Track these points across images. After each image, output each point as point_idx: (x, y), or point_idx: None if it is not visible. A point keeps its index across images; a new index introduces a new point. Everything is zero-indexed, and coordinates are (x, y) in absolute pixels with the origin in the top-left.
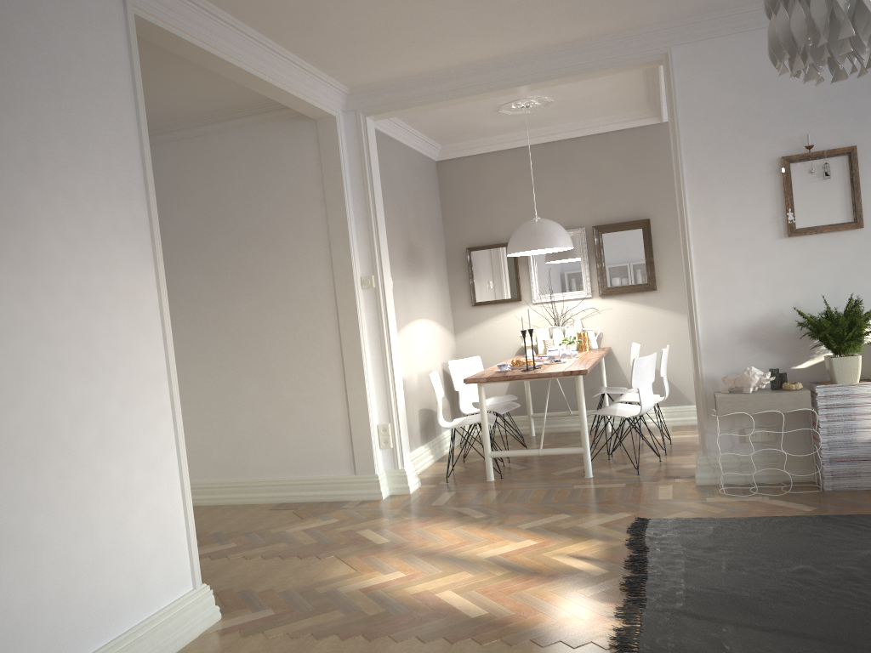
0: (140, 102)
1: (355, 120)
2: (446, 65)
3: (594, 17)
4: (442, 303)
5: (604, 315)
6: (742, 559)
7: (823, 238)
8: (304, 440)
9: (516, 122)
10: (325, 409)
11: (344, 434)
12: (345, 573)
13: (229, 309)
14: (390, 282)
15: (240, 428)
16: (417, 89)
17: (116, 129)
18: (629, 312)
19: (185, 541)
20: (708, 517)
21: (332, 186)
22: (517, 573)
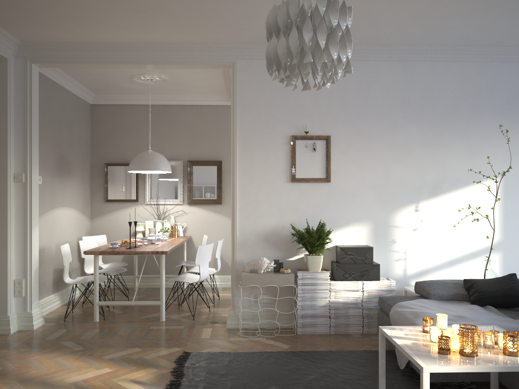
0: None
1: (23, 64)
2: (93, 40)
3: (190, 30)
4: (83, 198)
5: (189, 216)
6: (240, 382)
7: (310, 185)
8: None
9: (145, 88)
10: None
11: None
12: None
13: None
14: (38, 180)
15: None
16: (71, 52)
17: None
18: (205, 215)
19: None
20: (228, 351)
21: None
22: None
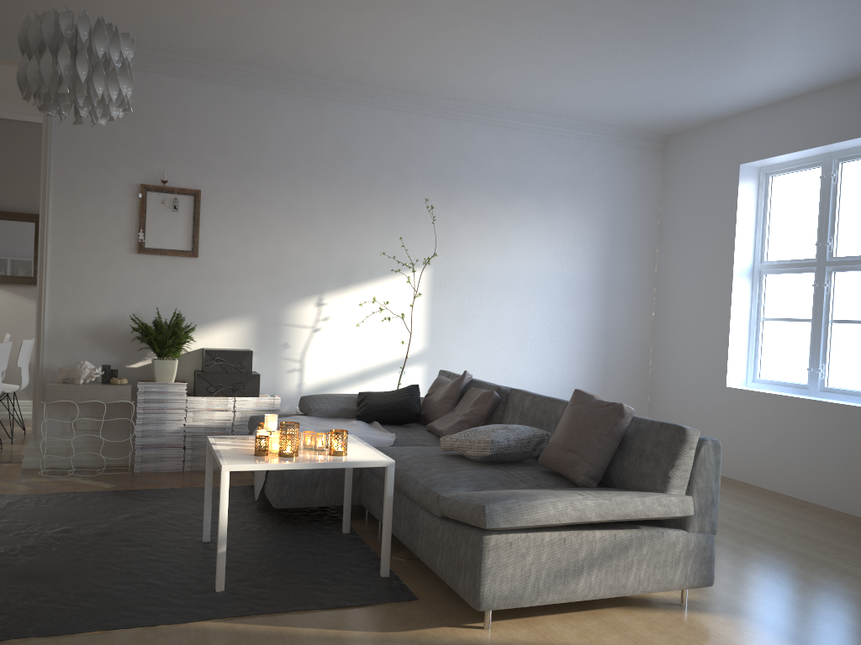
0: None
1: None
2: None
3: None
4: None
5: None
6: (17, 525)
7: (167, 260)
8: None
9: None
10: None
11: None
12: None
13: None
14: None
15: None
16: None
17: None
18: (10, 303)
19: None
20: (13, 494)
21: None
22: None
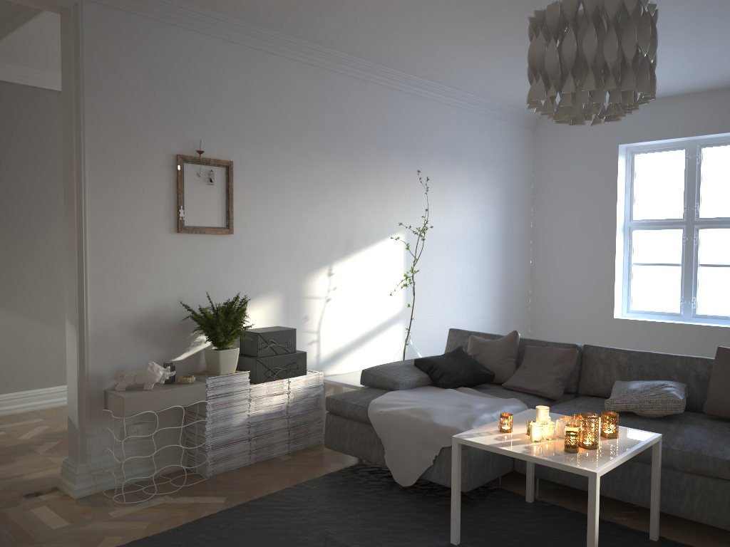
0: None
1: None
2: None
3: None
4: None
5: None
6: None
7: (204, 238)
8: None
9: None
10: None
11: None
12: None
13: None
14: None
15: None
16: None
17: None
18: None
19: None
20: (144, 536)
21: None
22: None
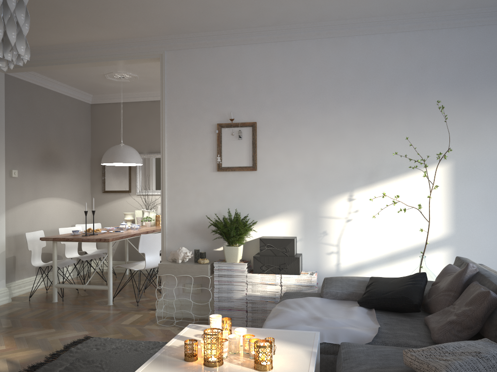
0: None
1: None
2: (35, 44)
3: (105, 26)
4: (81, 189)
5: None
6: (95, 370)
7: (236, 174)
8: None
9: (128, 86)
10: None
11: None
12: None
13: None
14: (4, 173)
15: None
16: None
17: None
18: None
19: None
20: (126, 339)
21: None
22: None
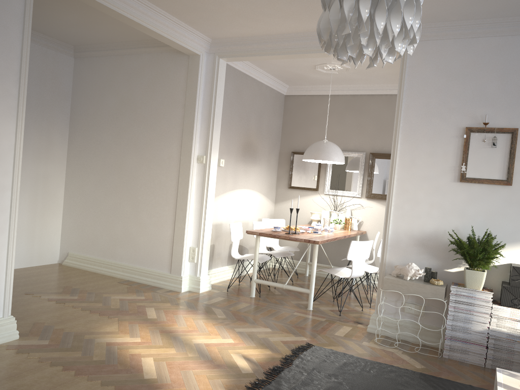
0: (27, 22)
1: (213, 59)
2: (267, 33)
3: None
4: (268, 183)
5: (366, 210)
6: (340, 388)
7: (483, 187)
8: (147, 246)
9: (331, 78)
10: (162, 230)
11: (169, 247)
12: (111, 330)
13: (123, 159)
14: (216, 162)
15: (116, 231)
16: (250, 46)
17: (3, 36)
18: (382, 212)
19: (2, 288)
20: (351, 354)
21: (190, 97)
22: (201, 358)
